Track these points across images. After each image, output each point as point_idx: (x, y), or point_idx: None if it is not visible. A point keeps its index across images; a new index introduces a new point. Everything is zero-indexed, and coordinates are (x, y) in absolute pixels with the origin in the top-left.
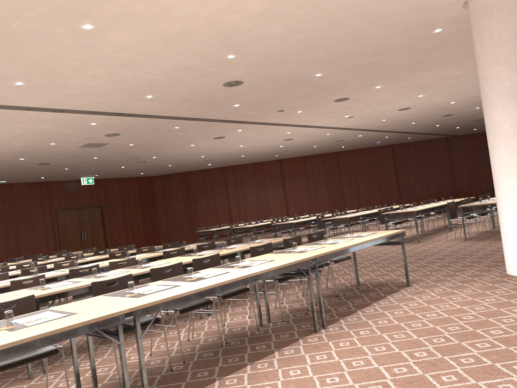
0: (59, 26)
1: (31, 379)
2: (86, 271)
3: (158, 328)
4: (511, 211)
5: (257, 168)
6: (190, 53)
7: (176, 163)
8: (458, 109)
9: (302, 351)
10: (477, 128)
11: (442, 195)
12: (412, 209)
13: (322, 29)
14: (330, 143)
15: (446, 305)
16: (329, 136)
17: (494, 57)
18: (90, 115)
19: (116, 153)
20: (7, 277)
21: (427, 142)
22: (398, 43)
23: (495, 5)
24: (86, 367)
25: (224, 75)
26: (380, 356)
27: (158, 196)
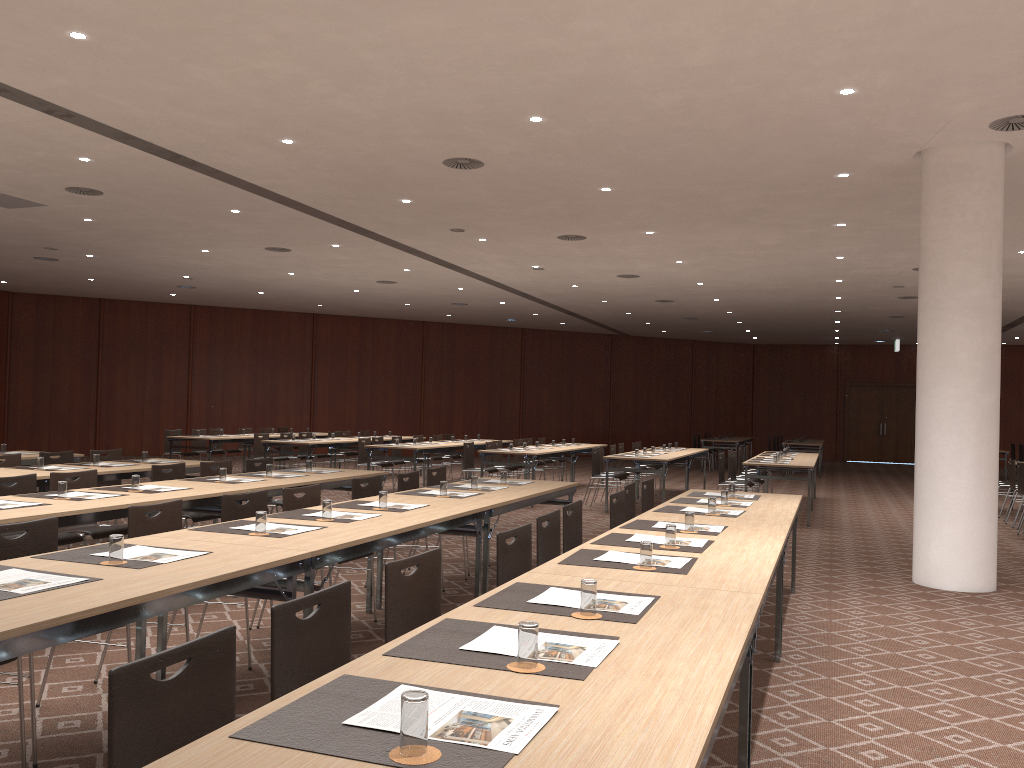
0: None
1: None
2: (185, 502)
3: None
4: (948, 487)
5: (265, 323)
6: (486, 91)
7: (111, 278)
8: (689, 296)
9: (815, 693)
10: (668, 330)
11: (590, 435)
12: (654, 457)
13: (721, 123)
14: (441, 304)
15: (915, 627)
16: (457, 292)
17: (962, 246)
18: (108, 142)
19: (25, 229)
20: None
21: (580, 337)
22: (775, 176)
23: (977, 169)
24: None
25: (474, 145)
26: (965, 704)
27: (23, 340)
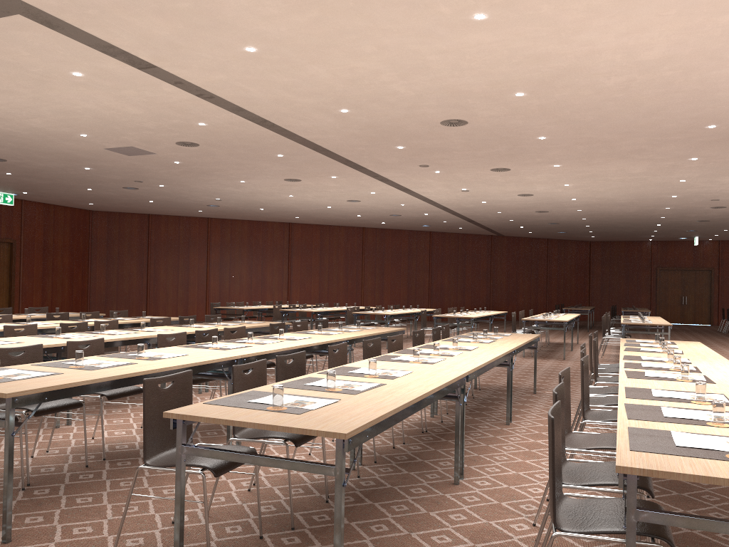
0: (457, 5)
1: (460, 485)
2: (318, 345)
3: (471, 432)
4: None
5: (257, 230)
6: (496, 78)
7: (165, 200)
8: (561, 208)
9: None
10: (533, 232)
11: (477, 305)
12: (556, 319)
13: (644, 95)
14: (382, 215)
15: None
16: (399, 207)
17: None
18: (225, 113)
19: (130, 169)
20: (184, 340)
21: (470, 237)
22: (663, 128)
23: None
24: (506, 473)
25: (468, 111)
26: None
27: (99, 243)
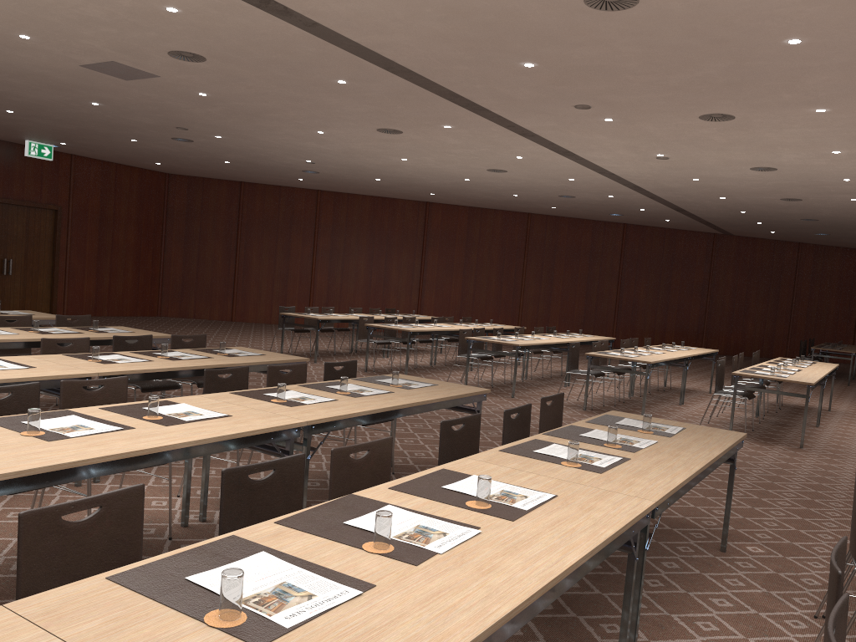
0: None
1: None
2: (204, 445)
3: None
4: None
5: (382, 209)
6: None
7: (243, 161)
8: (824, 194)
9: None
10: (777, 231)
11: (683, 331)
12: (793, 378)
13: None
14: (548, 196)
15: None
16: (567, 184)
17: None
18: None
19: (151, 105)
20: None
21: (682, 234)
22: None
23: None
24: None
25: None
26: None
27: (176, 216)
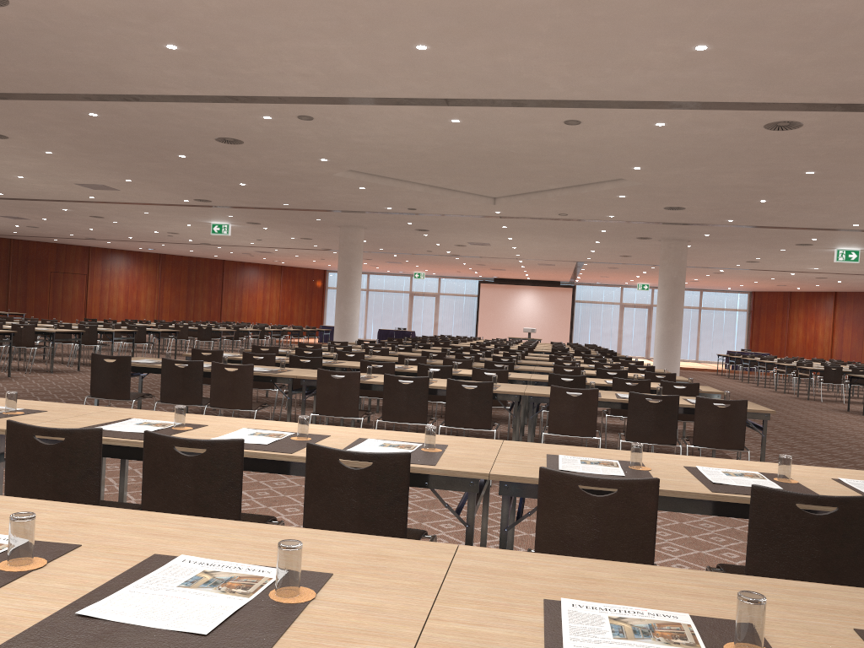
0: None
1: None
2: None
3: None
4: None
5: None
6: None
7: None
8: None
9: None
10: None
11: None
12: None
13: None
14: None
15: None
16: None
17: None
18: None
19: None
20: None
21: None
22: None
23: None
24: None
25: None
26: None
27: None
